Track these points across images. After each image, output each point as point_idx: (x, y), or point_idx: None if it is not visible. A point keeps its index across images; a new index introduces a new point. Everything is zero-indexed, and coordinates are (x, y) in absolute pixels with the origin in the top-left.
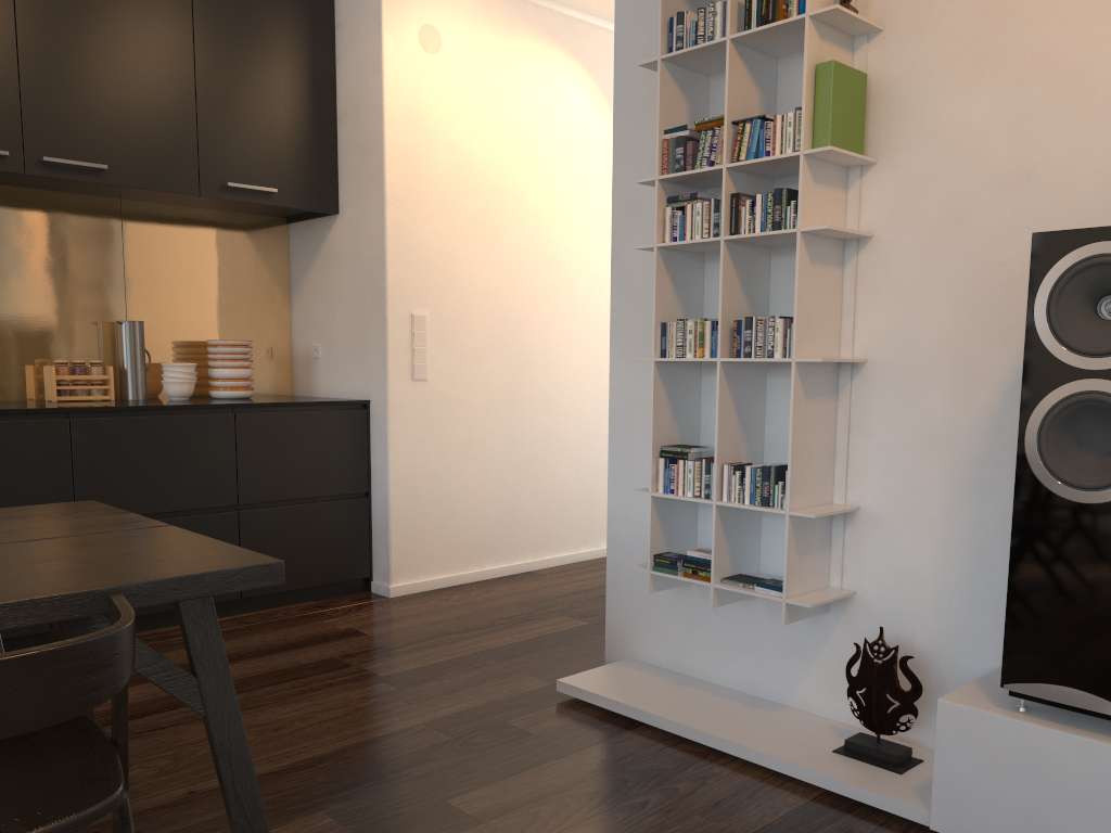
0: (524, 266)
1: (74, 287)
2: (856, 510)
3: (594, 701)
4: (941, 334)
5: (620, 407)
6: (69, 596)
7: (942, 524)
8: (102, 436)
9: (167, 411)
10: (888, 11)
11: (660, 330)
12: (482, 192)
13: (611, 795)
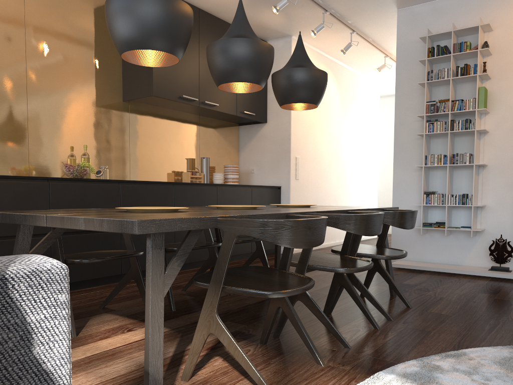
0: (320, 142)
1: (187, 145)
2: (485, 206)
3: (406, 267)
4: (510, 157)
5: (397, 182)
6: (380, 208)
7: (512, 207)
8: (223, 194)
9: (236, 186)
10: (492, 74)
11: (424, 157)
12: (311, 117)
13: (440, 281)
